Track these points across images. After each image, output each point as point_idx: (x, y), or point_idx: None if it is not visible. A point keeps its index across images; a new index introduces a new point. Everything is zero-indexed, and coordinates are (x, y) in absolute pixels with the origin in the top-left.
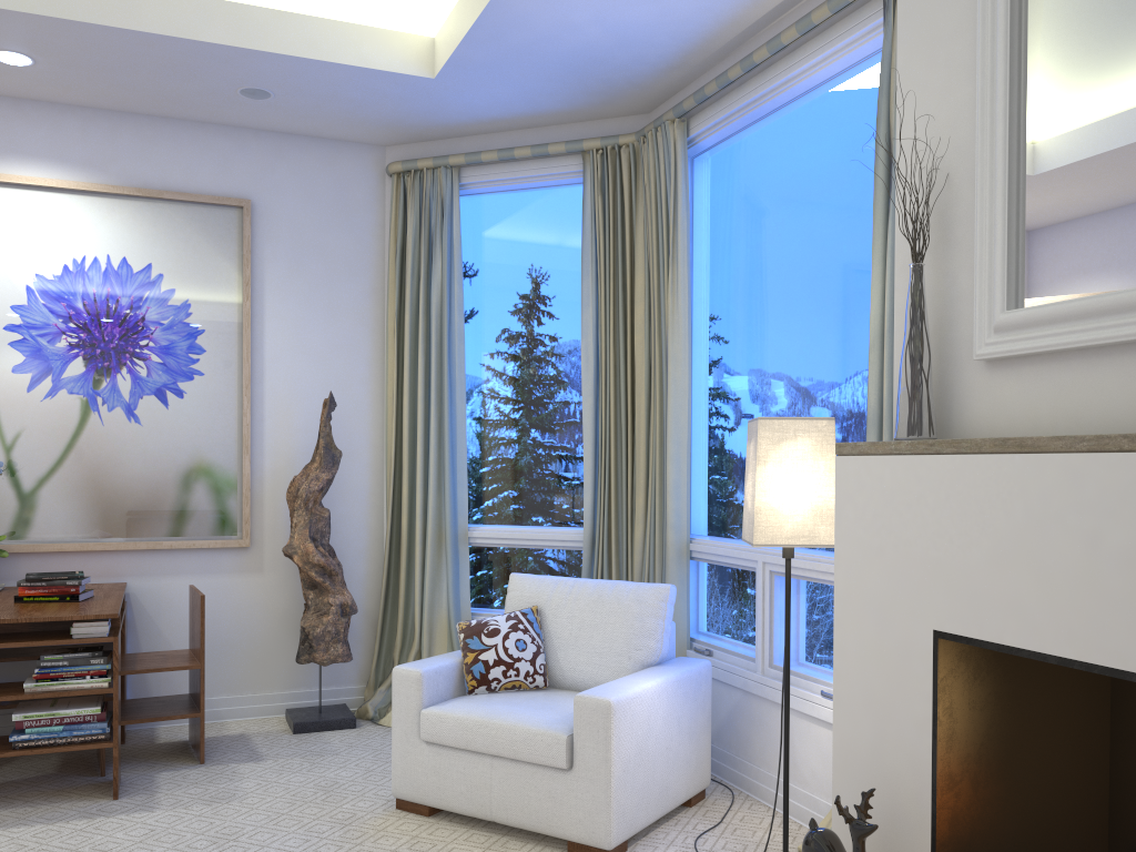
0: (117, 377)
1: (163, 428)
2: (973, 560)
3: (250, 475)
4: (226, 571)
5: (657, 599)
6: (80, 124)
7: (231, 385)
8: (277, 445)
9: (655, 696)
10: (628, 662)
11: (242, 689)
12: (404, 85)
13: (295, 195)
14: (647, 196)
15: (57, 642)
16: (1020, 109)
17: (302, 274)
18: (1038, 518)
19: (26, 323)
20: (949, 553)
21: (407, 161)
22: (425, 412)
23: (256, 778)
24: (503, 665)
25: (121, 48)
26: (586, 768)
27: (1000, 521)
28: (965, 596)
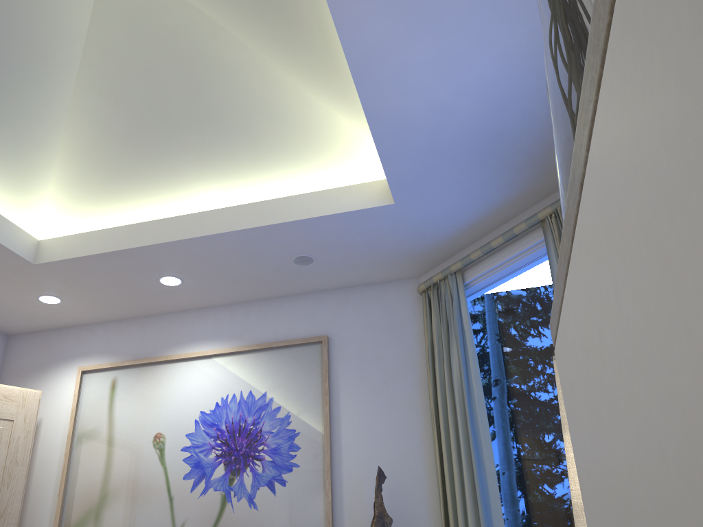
0: (243, 475)
1: (271, 511)
2: None
3: None
4: None
5: None
6: (229, 314)
7: (317, 472)
8: (354, 518)
9: None
10: None
11: None
12: (381, 218)
13: (358, 325)
14: None
15: None
16: None
17: (365, 380)
18: None
19: (192, 444)
20: (673, 509)
21: (427, 279)
22: (461, 475)
23: None
24: None
25: (207, 252)
26: None
27: None
28: None
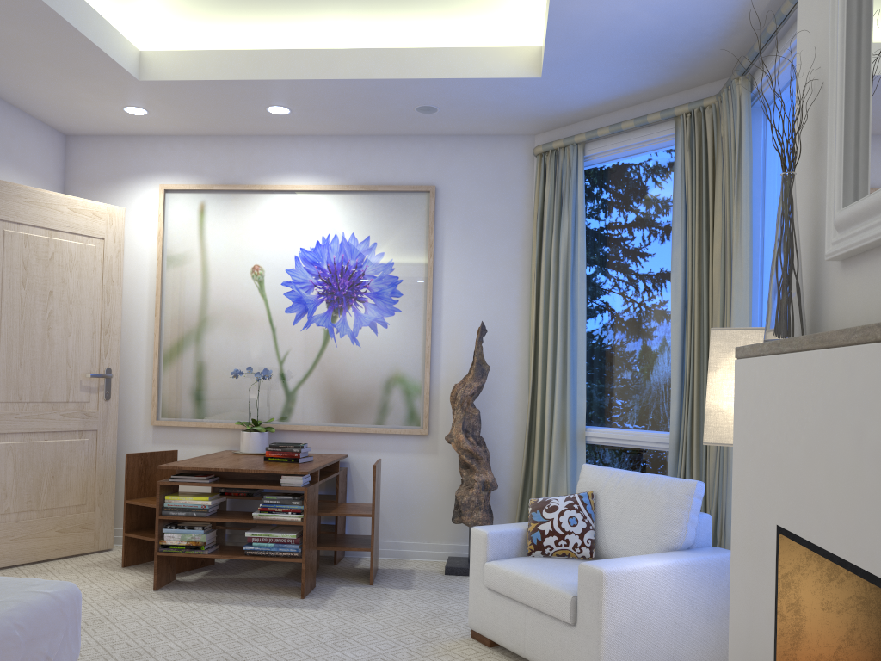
0: (345, 314)
1: (373, 349)
2: (797, 457)
3: (429, 383)
4: (412, 452)
5: (684, 493)
6: (329, 147)
7: (418, 318)
8: (450, 361)
9: (659, 574)
10: (655, 545)
11: (420, 538)
12: (522, 86)
13: (467, 179)
14: (723, 147)
15: (271, 487)
16: (860, 6)
17: (470, 236)
18: (830, 414)
19: (293, 280)
20: (785, 449)
21: (546, 144)
22: (554, 336)
23: (396, 600)
24: (555, 535)
25: (332, 92)
26: (584, 625)
27: (810, 418)
28: (792, 492)
